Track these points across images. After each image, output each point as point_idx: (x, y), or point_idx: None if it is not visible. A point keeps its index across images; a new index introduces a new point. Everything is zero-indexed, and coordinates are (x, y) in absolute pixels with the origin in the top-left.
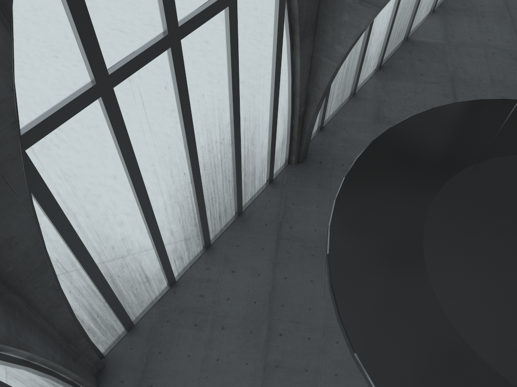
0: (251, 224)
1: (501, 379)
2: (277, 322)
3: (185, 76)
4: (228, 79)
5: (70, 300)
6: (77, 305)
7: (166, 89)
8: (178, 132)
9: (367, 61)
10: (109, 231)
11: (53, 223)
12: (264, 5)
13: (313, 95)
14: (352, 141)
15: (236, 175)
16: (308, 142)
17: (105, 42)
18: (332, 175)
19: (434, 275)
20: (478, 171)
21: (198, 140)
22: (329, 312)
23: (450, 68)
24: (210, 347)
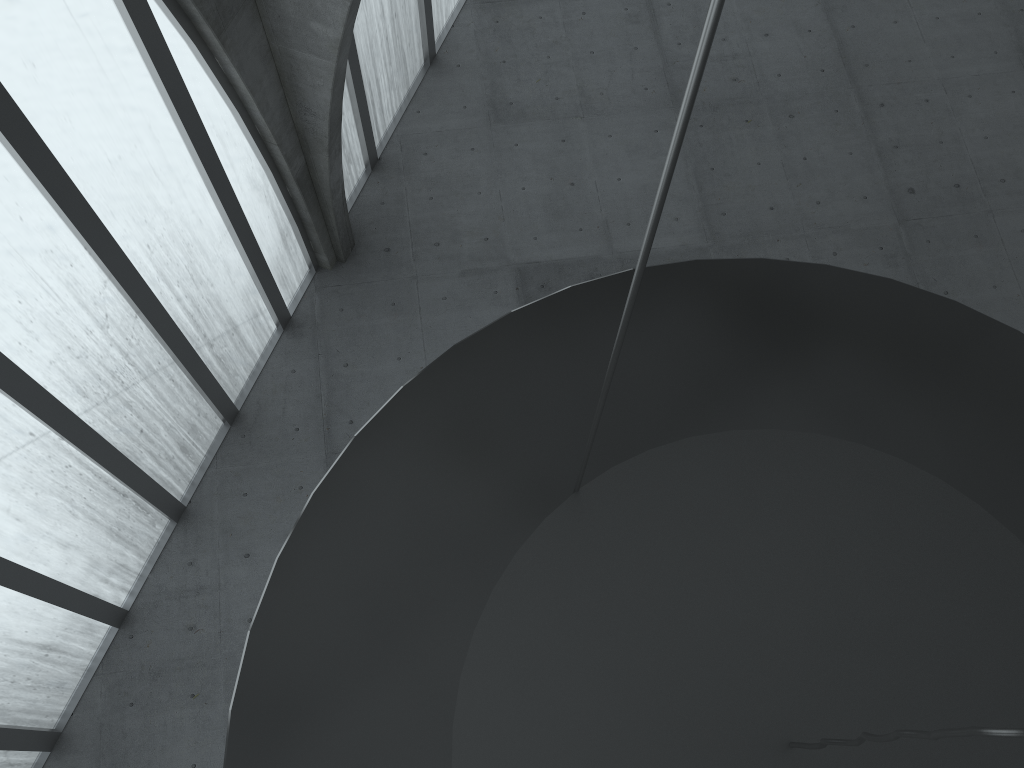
0: (264, 437)
1: None
2: None
3: None
4: (48, 201)
5: None
6: None
7: None
8: None
9: None
10: None
11: None
12: None
13: (310, 131)
14: (447, 180)
15: (182, 363)
16: (346, 218)
17: None
18: (418, 274)
19: None
20: (574, 520)
21: (30, 357)
22: None
23: None
24: None
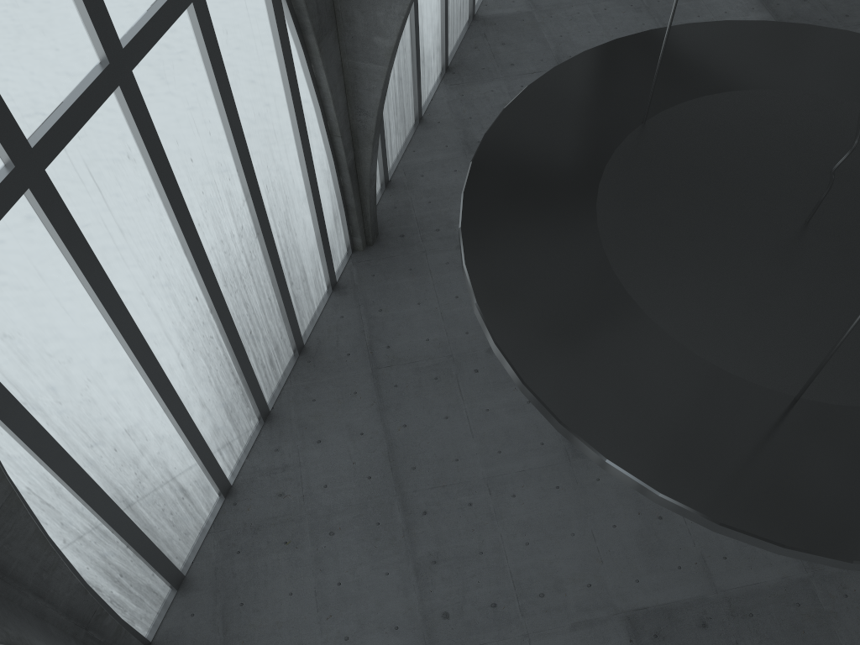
0: (324, 361)
1: (766, 392)
2: (414, 496)
3: (155, 132)
4: (223, 127)
5: (69, 556)
6: (83, 563)
7: (131, 159)
8: (169, 229)
9: (425, 63)
10: (101, 420)
11: (7, 425)
12: None
13: (361, 129)
14: (440, 190)
15: (278, 285)
16: (375, 208)
17: (10, 93)
18: (426, 249)
19: (634, 288)
20: (646, 134)
21: (203, 237)
22: (488, 455)
23: (551, 45)
24: (322, 569)
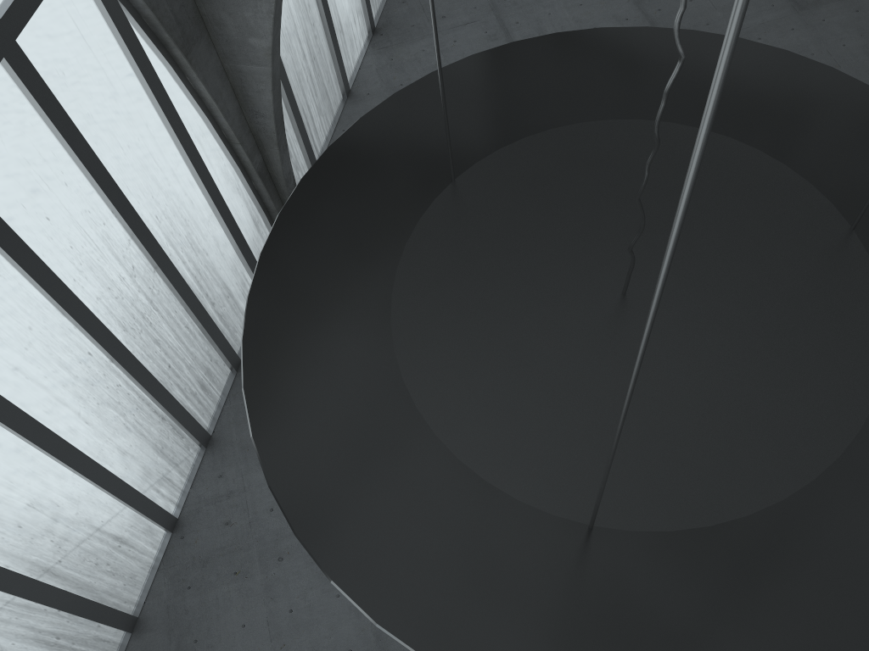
0: None
1: (557, 522)
2: None
3: None
4: (83, 173)
5: None
6: (5, 641)
7: None
8: (35, 295)
9: (345, 31)
10: None
11: None
12: (81, 26)
13: (262, 131)
14: None
15: (192, 312)
16: None
17: None
18: None
19: (424, 400)
20: (454, 196)
21: (83, 291)
22: None
23: None
24: (273, 597)
